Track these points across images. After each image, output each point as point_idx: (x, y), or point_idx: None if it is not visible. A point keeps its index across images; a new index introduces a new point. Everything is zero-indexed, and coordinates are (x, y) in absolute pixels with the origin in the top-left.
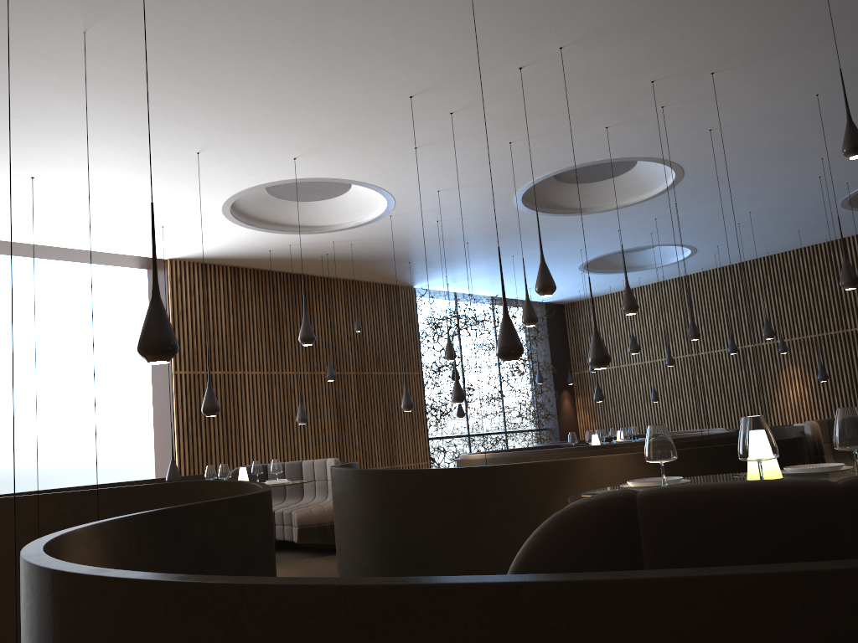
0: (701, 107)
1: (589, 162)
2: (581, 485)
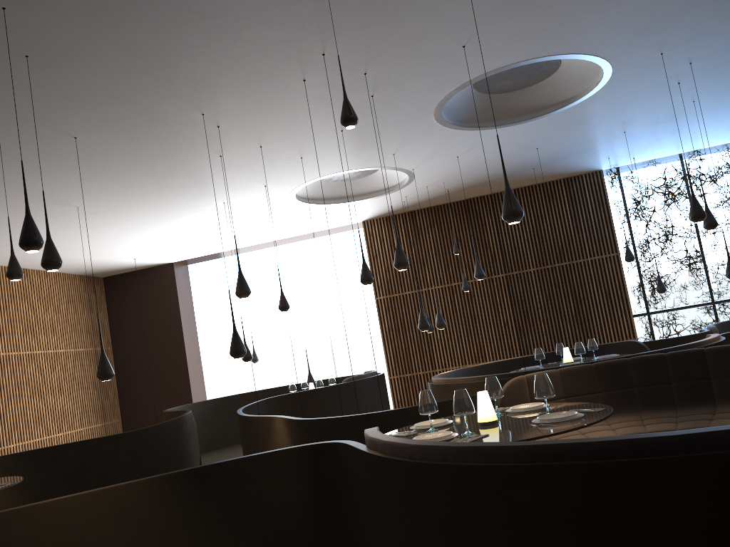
0: (396, 54)
1: (439, 101)
2: (275, 436)
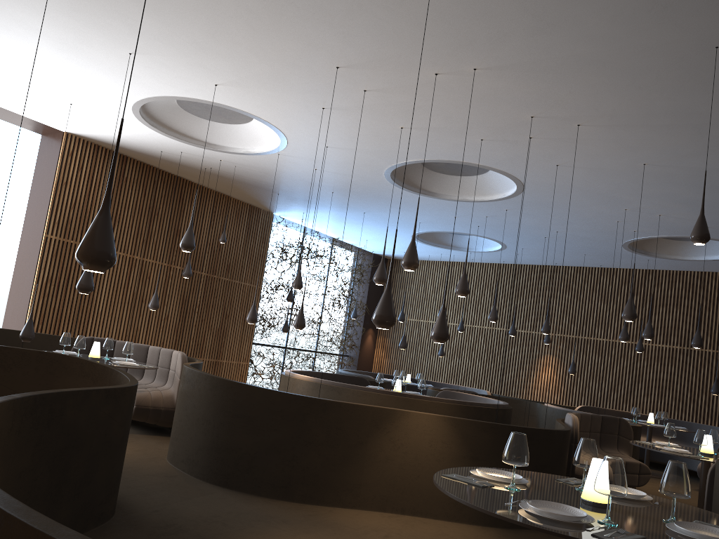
0: (559, 147)
1: (456, 160)
2: (396, 432)
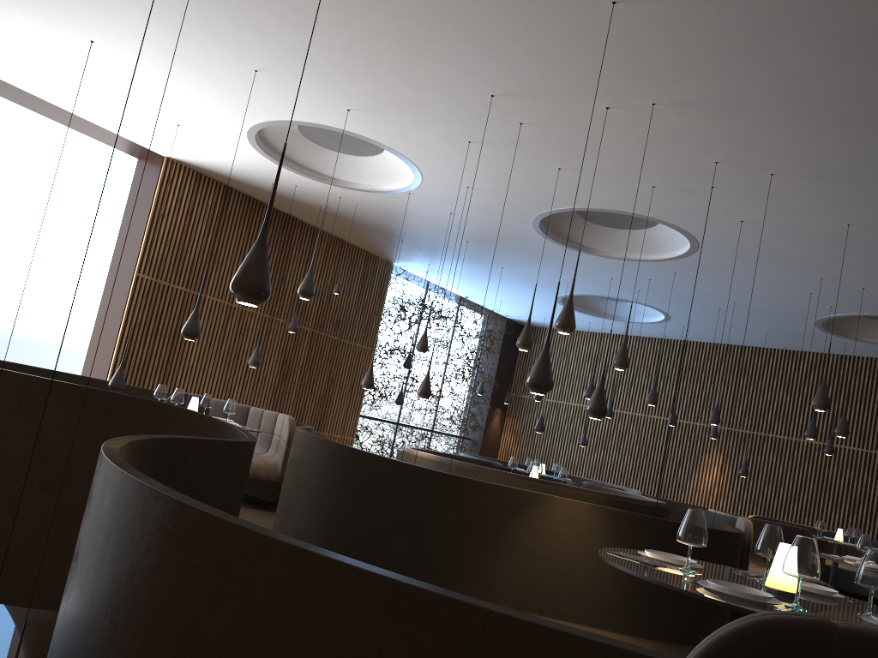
0: (745, 199)
1: (620, 210)
2: (538, 519)
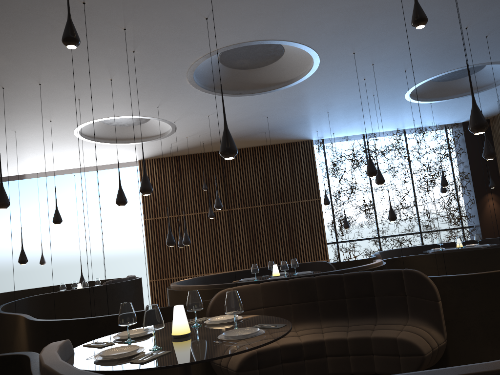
0: (150, 15)
1: (190, 66)
2: (19, 332)
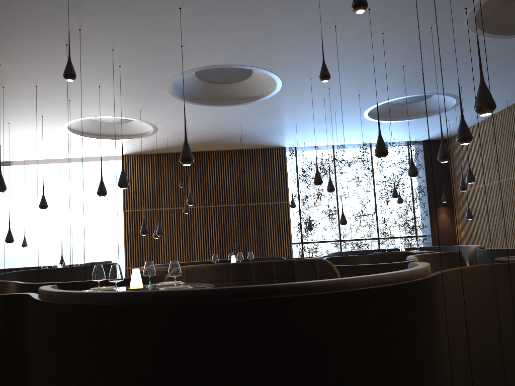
0: (134, 41)
1: (169, 80)
2: None
